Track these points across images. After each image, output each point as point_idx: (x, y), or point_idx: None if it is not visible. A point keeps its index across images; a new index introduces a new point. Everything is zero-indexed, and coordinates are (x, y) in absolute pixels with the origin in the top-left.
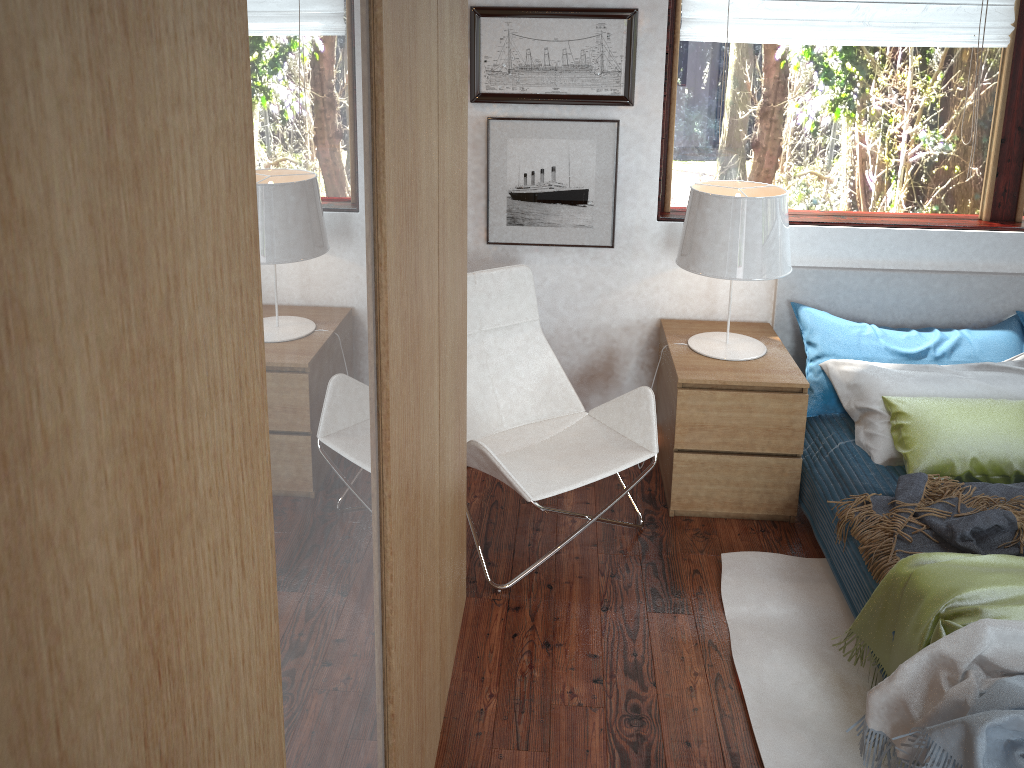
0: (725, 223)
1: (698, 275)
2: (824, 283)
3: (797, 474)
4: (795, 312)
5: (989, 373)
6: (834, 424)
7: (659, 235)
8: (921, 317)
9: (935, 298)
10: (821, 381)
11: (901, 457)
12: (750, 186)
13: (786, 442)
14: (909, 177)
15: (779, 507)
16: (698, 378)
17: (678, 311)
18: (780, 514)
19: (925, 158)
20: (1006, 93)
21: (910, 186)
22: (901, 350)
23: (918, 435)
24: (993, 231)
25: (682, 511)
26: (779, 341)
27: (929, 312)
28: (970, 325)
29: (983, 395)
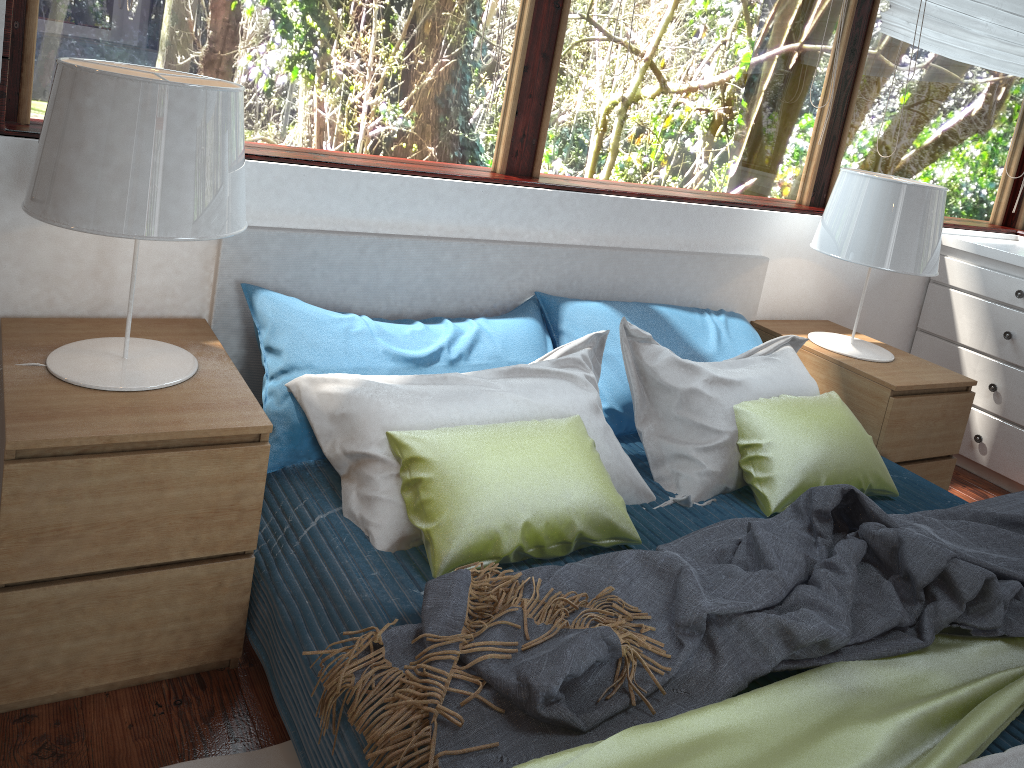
0: (124, 128)
1: (80, 238)
2: (294, 253)
3: (246, 585)
4: (249, 299)
5: (525, 380)
6: (308, 481)
7: (2, 162)
8: (424, 303)
9: (443, 276)
10: (288, 411)
11: (418, 533)
12: (179, 80)
13: (228, 533)
14: (414, 105)
15: (212, 649)
16: (54, 436)
17: (39, 303)
18: (213, 661)
19: (435, 80)
20: (534, 4)
21: (415, 118)
22: (407, 353)
23: (447, 496)
24: (513, 186)
25: (15, 701)
26: (221, 349)
27: (435, 296)
28: (482, 312)
29: (523, 415)
